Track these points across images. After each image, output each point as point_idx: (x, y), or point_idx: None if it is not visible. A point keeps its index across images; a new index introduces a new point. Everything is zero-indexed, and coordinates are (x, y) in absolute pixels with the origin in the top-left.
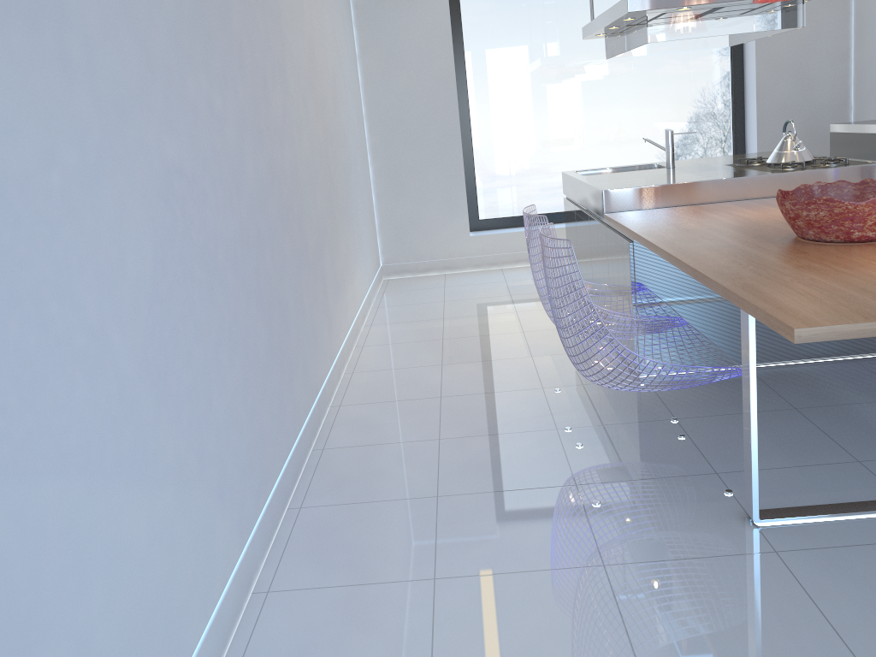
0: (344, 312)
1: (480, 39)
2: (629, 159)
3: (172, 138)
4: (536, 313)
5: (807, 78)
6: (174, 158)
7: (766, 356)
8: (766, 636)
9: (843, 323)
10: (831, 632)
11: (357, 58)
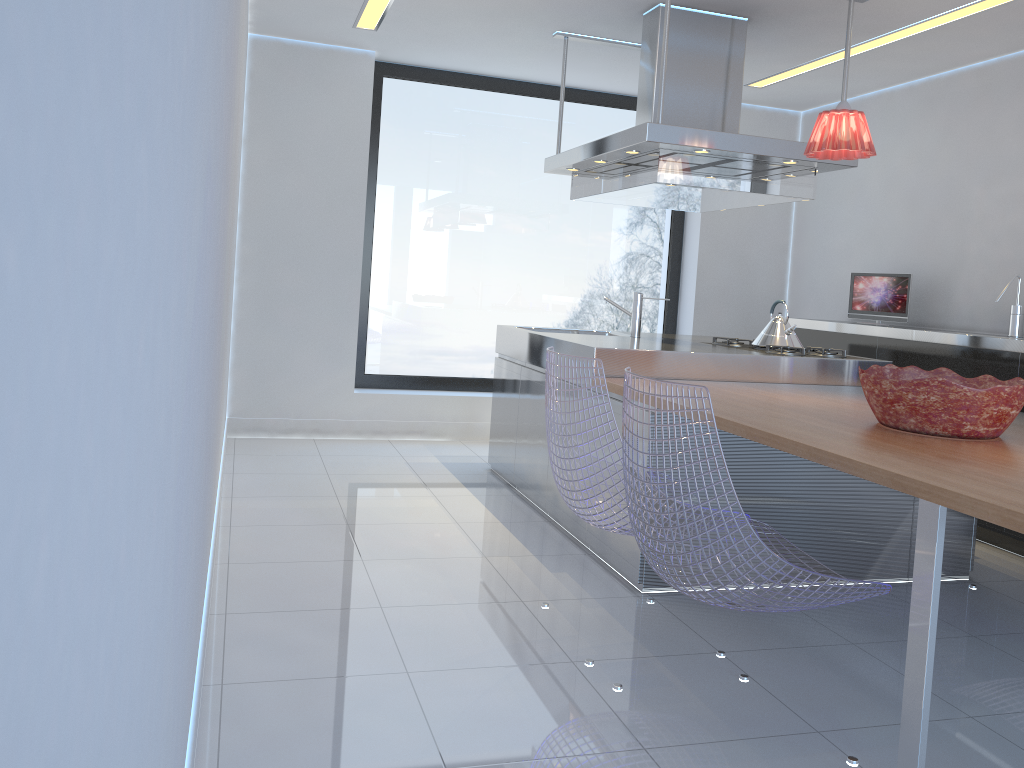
0: (217, 472)
1: (399, 153)
2: (552, 325)
3: (213, 110)
4: (463, 500)
5: (747, 266)
6: (211, 145)
7: None
8: None
9: None
10: None
11: (242, 142)
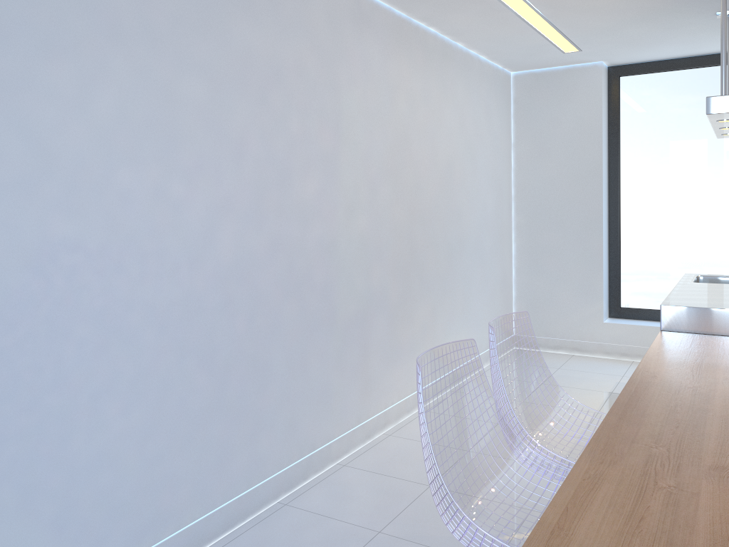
0: (405, 376)
1: (637, 133)
2: None
3: (70, 219)
4: None
5: None
6: (68, 235)
7: None
8: None
9: None
10: None
11: (511, 146)
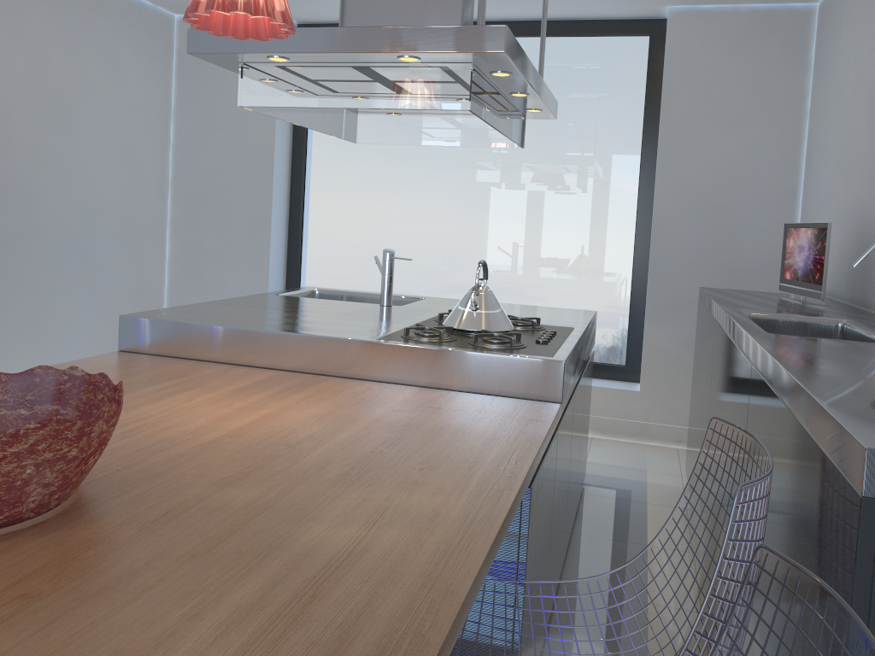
0: None
1: None
2: None
3: None
4: None
5: (728, 219)
6: None
7: None
8: None
9: None
10: None
11: (172, 114)
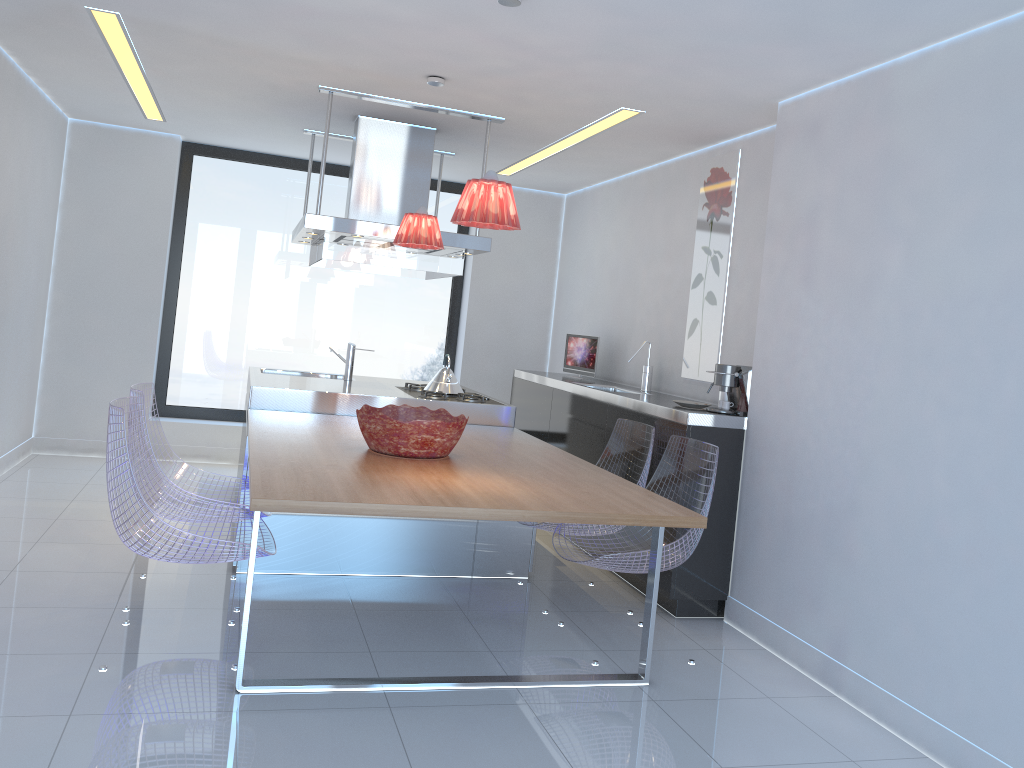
0: None
1: (205, 219)
2: (339, 369)
3: None
4: None
5: (512, 324)
6: None
7: (362, 565)
8: (175, 767)
9: (293, 499)
10: (232, 765)
11: (59, 206)
